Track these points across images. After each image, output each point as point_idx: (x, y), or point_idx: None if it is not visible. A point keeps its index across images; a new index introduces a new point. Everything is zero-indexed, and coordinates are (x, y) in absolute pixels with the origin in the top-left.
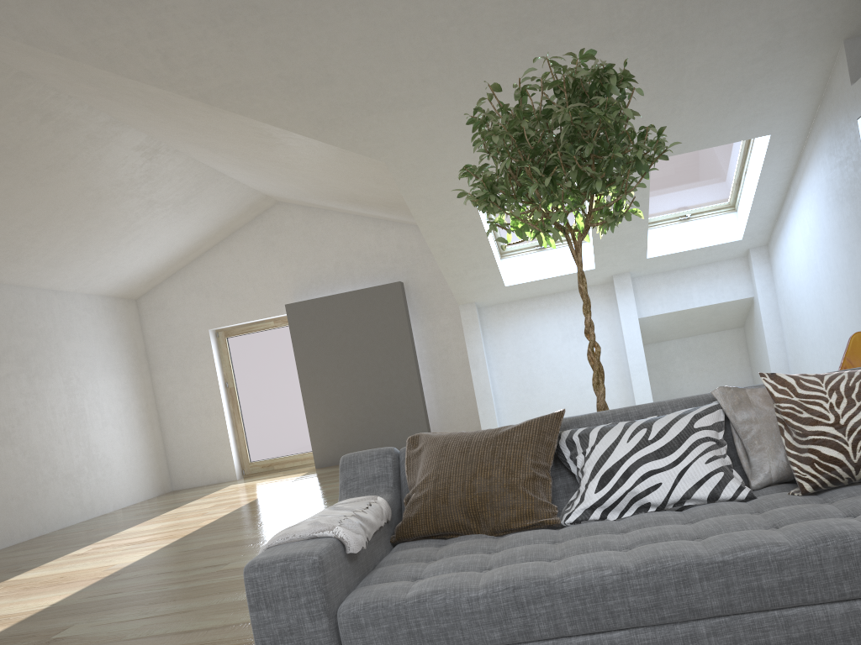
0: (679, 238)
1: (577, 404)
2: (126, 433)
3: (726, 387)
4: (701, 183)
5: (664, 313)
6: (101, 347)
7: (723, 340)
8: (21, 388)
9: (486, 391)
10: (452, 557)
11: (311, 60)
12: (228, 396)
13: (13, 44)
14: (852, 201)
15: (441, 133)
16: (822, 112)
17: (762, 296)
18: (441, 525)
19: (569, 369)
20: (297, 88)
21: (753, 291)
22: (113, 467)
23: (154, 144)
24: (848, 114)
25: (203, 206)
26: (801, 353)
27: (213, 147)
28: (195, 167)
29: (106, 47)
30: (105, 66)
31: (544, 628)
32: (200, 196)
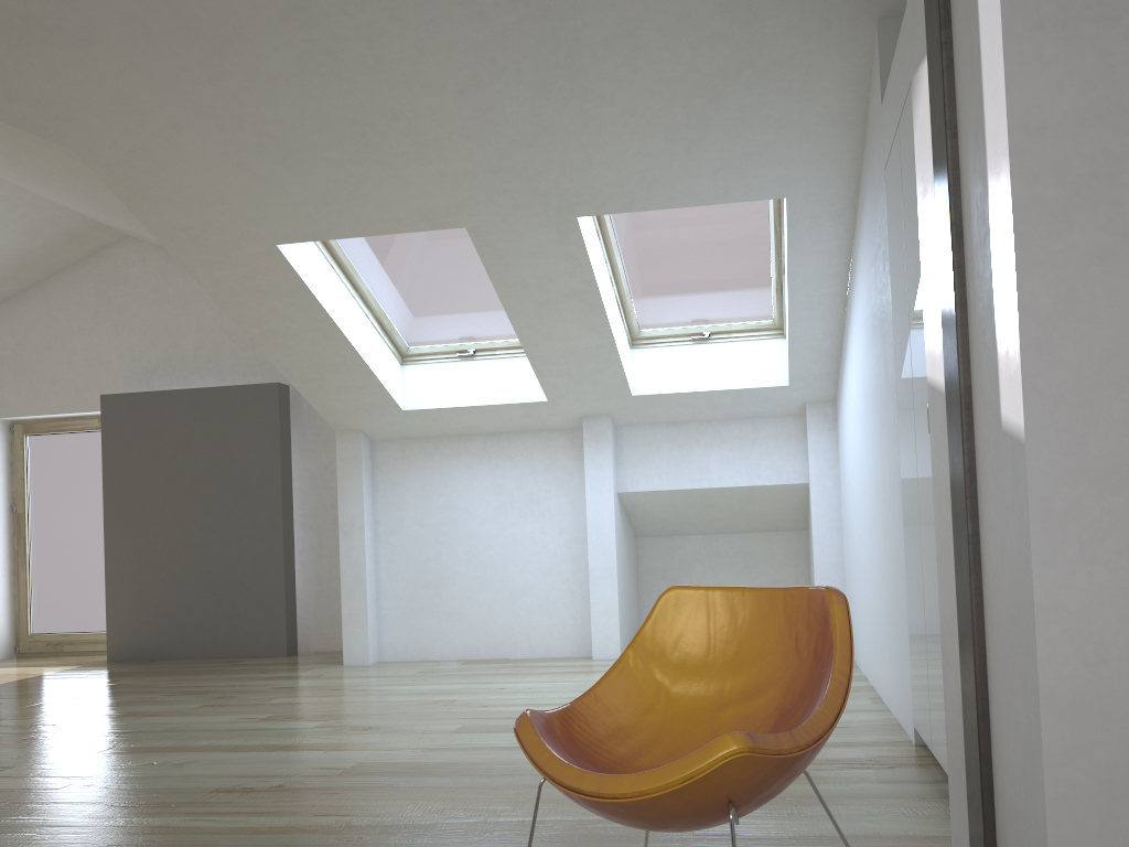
0: (688, 370)
1: (504, 619)
2: None
3: None
4: (717, 280)
5: (662, 490)
6: None
7: (773, 547)
8: None
9: (359, 577)
10: None
11: None
12: (13, 527)
13: None
14: (882, 328)
15: (154, 105)
16: (865, 165)
17: (817, 483)
18: None
19: (500, 559)
20: None
21: (809, 473)
22: None
23: None
24: (880, 162)
25: None
26: (853, 589)
27: None
28: None
29: None
30: None
31: None
32: None
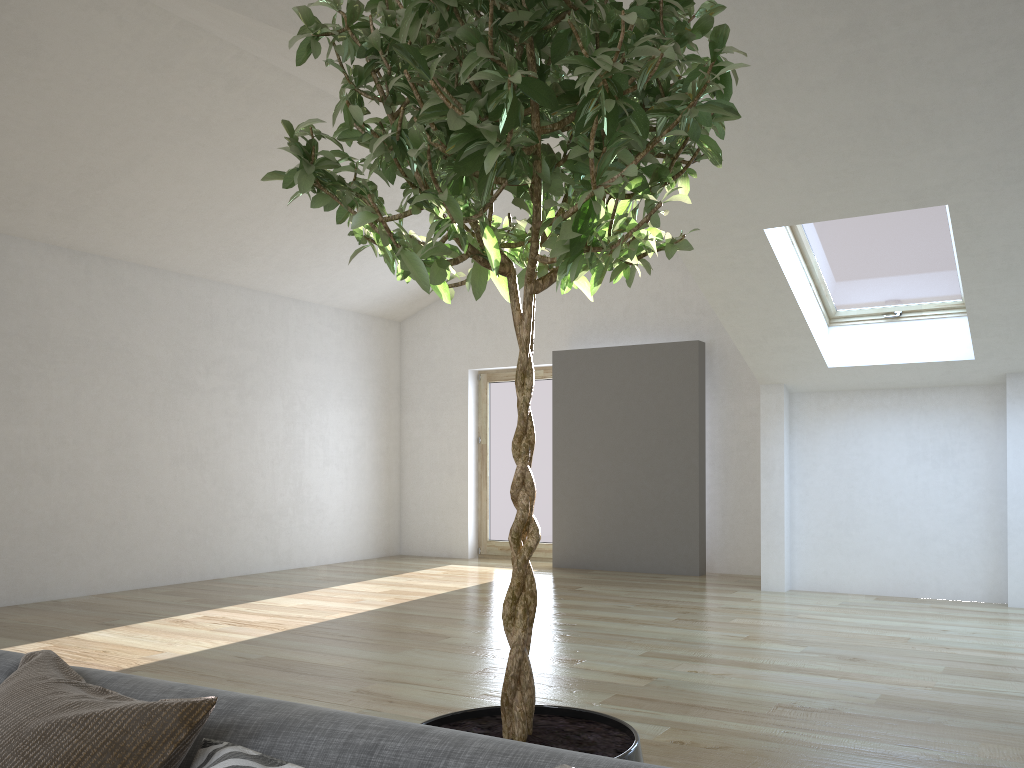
0: None
1: (913, 561)
2: (352, 477)
3: None
4: None
5: None
6: (341, 372)
7: None
8: (227, 406)
9: (777, 514)
10: None
11: None
12: (478, 454)
13: None
14: None
15: None
16: None
17: None
18: None
19: (911, 505)
20: None
21: None
22: (326, 514)
23: None
24: None
25: None
26: None
27: None
28: None
29: None
30: (234, 6)
31: None
32: None
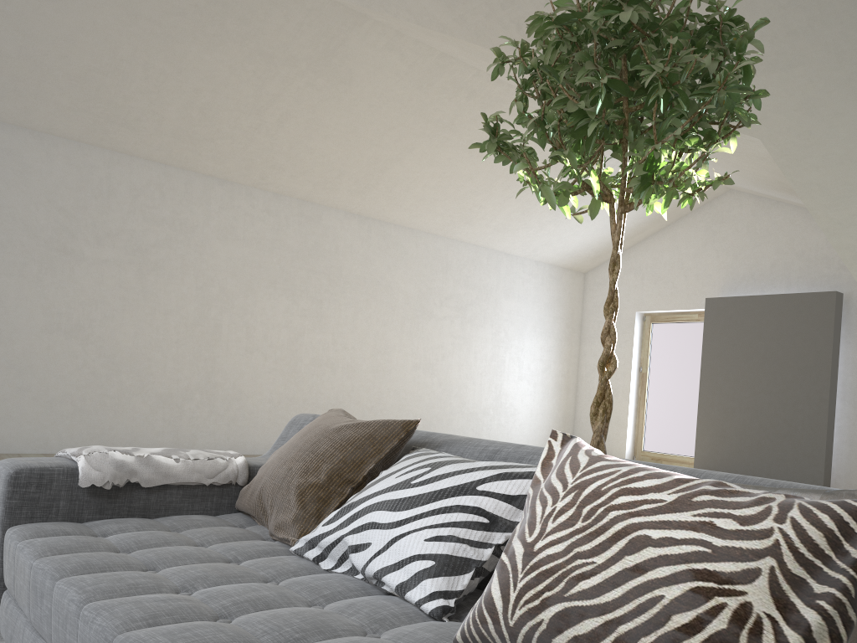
0: None
1: None
2: (539, 391)
3: None
4: None
5: None
6: (536, 310)
7: None
8: (452, 330)
9: None
10: (165, 532)
11: None
12: (639, 381)
13: (411, 25)
14: None
15: (825, 101)
16: None
17: None
18: (251, 505)
19: None
20: None
21: None
22: (517, 417)
23: None
24: None
25: None
26: None
27: None
28: None
29: (471, 21)
30: (474, 40)
31: (46, 633)
32: None
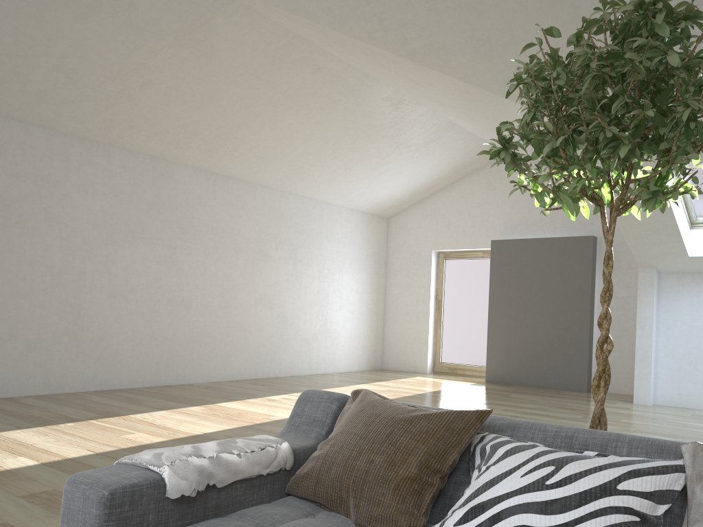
0: None
1: None
2: (355, 318)
3: (700, 445)
4: None
5: None
6: (352, 250)
7: None
8: (286, 269)
9: (646, 353)
10: None
11: (497, 22)
12: (435, 306)
13: (278, 11)
14: None
15: None
16: None
17: None
18: (319, 494)
19: None
20: (485, 49)
21: None
22: (339, 340)
23: (399, 97)
24: None
25: (441, 150)
26: None
27: (438, 101)
28: (433, 118)
29: (337, 12)
30: (338, 28)
31: None
32: (438, 142)
